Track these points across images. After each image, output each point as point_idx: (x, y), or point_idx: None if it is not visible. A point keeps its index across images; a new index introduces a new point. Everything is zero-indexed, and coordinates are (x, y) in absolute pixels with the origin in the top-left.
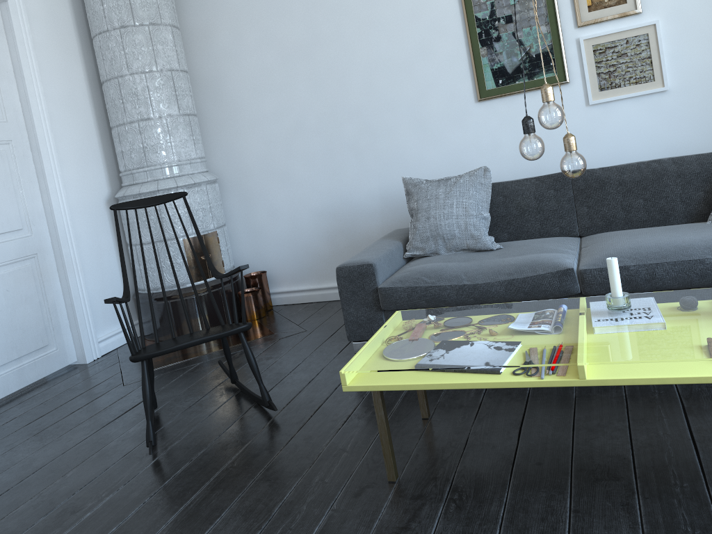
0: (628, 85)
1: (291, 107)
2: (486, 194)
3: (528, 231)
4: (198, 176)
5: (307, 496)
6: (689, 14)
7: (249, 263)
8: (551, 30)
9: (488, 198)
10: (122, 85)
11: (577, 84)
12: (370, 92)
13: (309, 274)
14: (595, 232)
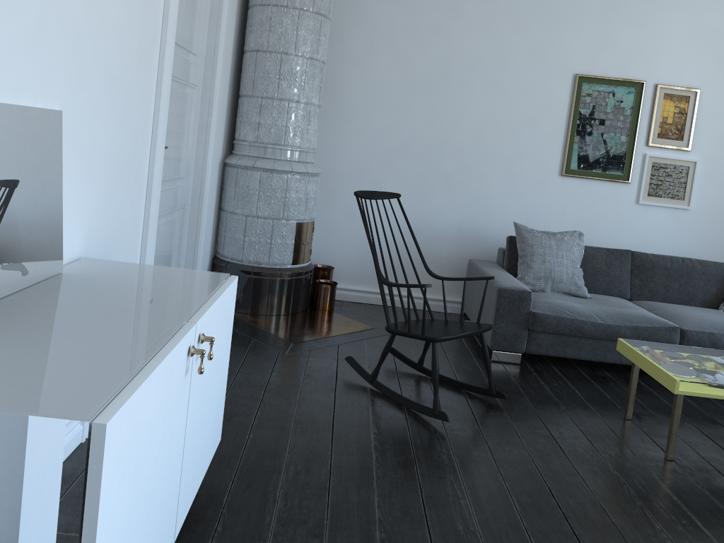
0: (666, 198)
1: (402, 128)
2: (580, 253)
3: (596, 288)
4: (317, 167)
5: (623, 465)
6: (716, 163)
7: (311, 254)
8: (629, 141)
9: (581, 256)
10: (284, 63)
11: (634, 186)
12: (477, 140)
13: (370, 277)
14: (641, 299)
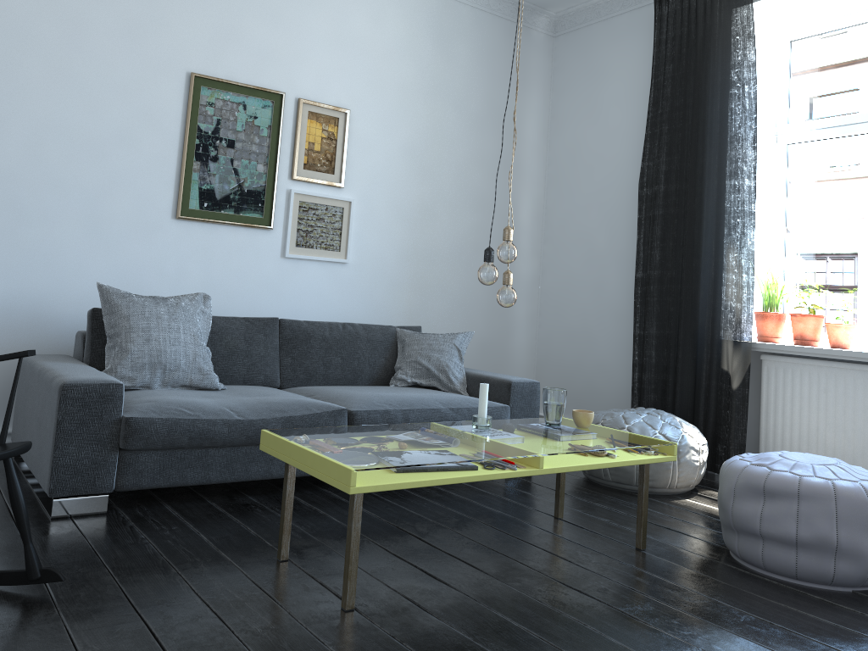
0: (319, 249)
1: None
2: (206, 324)
3: (233, 376)
4: None
5: (278, 644)
6: (374, 204)
7: None
8: (268, 171)
9: (208, 330)
10: None
11: (278, 233)
12: (35, 160)
13: None
14: (296, 385)
